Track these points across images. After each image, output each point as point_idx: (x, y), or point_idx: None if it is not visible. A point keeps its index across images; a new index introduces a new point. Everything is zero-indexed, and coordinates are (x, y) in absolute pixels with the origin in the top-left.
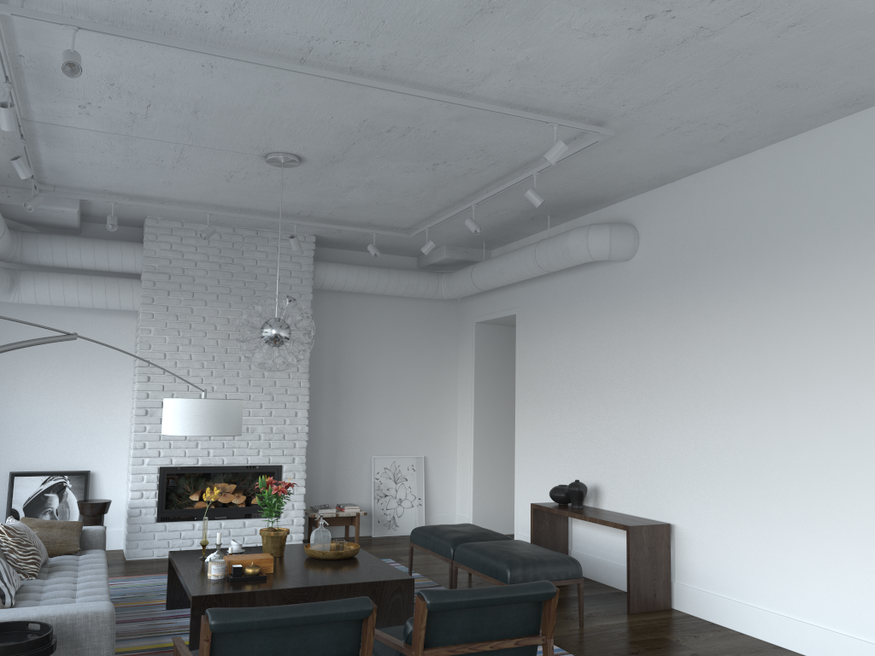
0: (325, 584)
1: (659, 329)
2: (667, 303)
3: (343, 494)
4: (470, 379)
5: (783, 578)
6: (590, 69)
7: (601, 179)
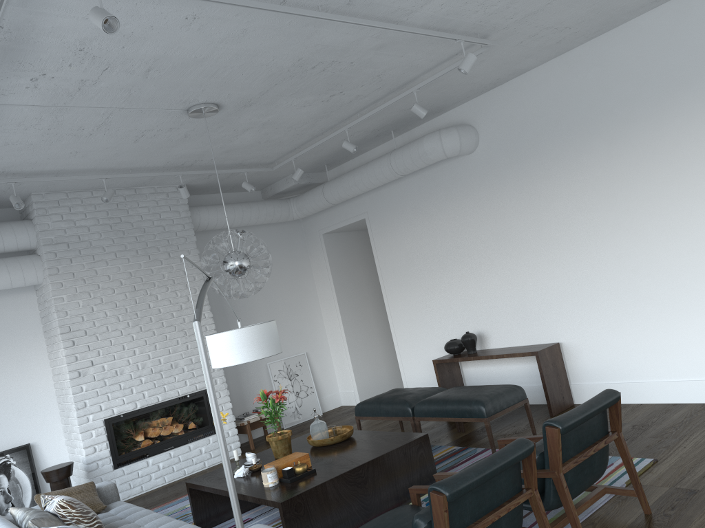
0: (371, 459)
1: (513, 200)
2: (517, 178)
3: (252, 401)
4: (328, 281)
5: (667, 355)
6: None
7: (452, 90)
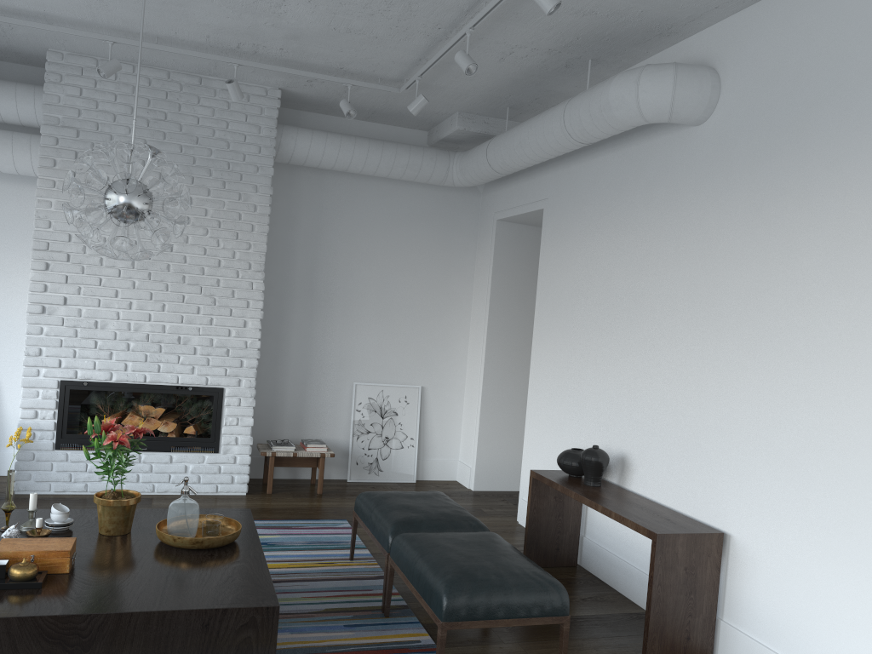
0: (121, 611)
1: (737, 231)
2: (755, 190)
3: (314, 427)
4: (485, 294)
5: None
6: None
7: None
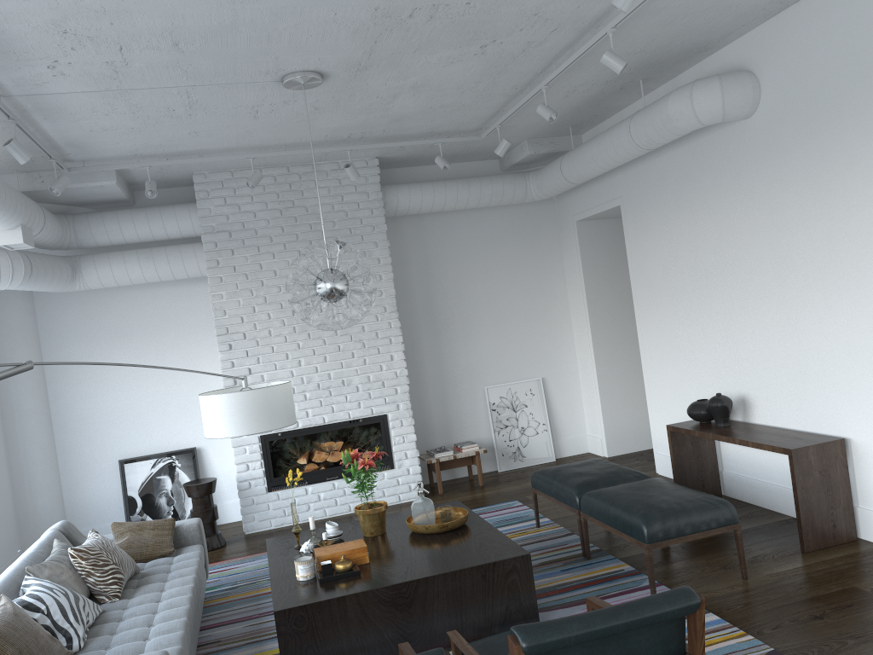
0: (425, 576)
1: (801, 198)
2: (808, 164)
3: (460, 432)
4: (580, 286)
5: None
6: None
7: (700, 19)
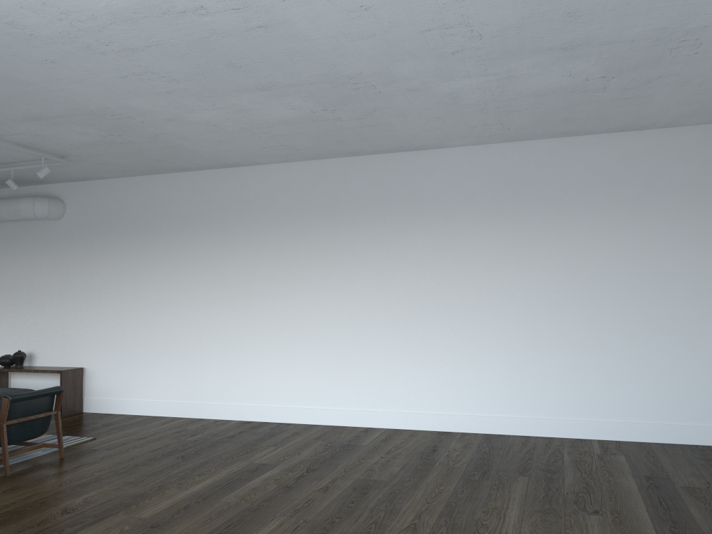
0: None
1: (78, 261)
2: (84, 247)
3: None
4: None
5: (144, 383)
6: (73, 142)
7: (48, 174)
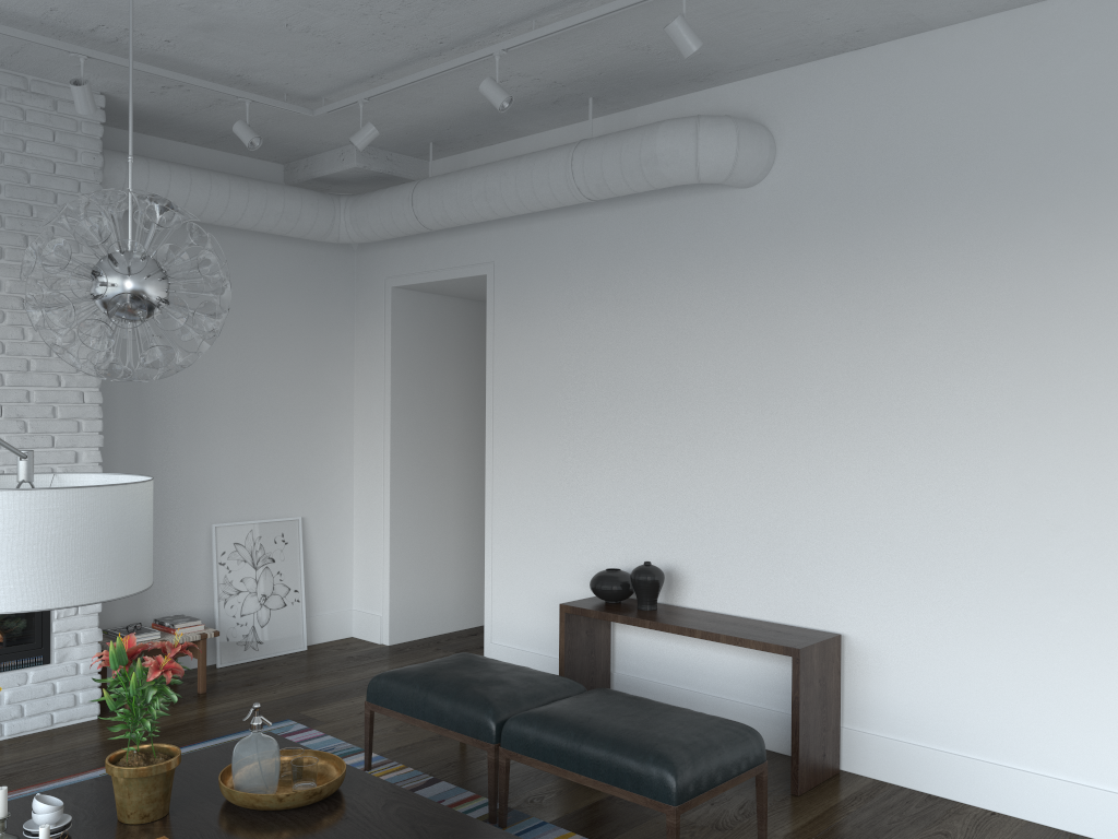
0: None
1: (818, 307)
2: (839, 264)
3: (161, 598)
4: (382, 385)
5: (1082, 725)
6: None
7: (755, 27)
